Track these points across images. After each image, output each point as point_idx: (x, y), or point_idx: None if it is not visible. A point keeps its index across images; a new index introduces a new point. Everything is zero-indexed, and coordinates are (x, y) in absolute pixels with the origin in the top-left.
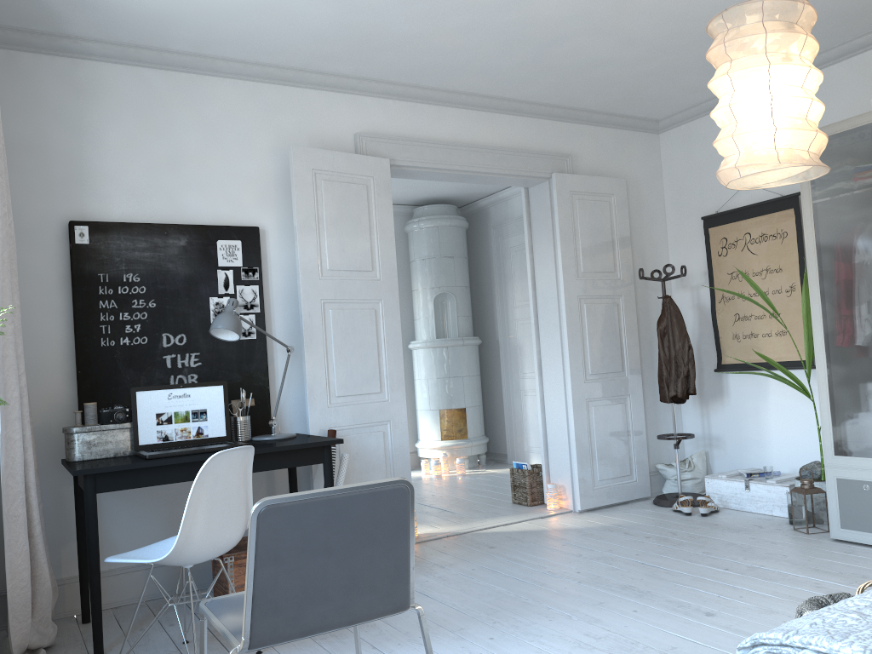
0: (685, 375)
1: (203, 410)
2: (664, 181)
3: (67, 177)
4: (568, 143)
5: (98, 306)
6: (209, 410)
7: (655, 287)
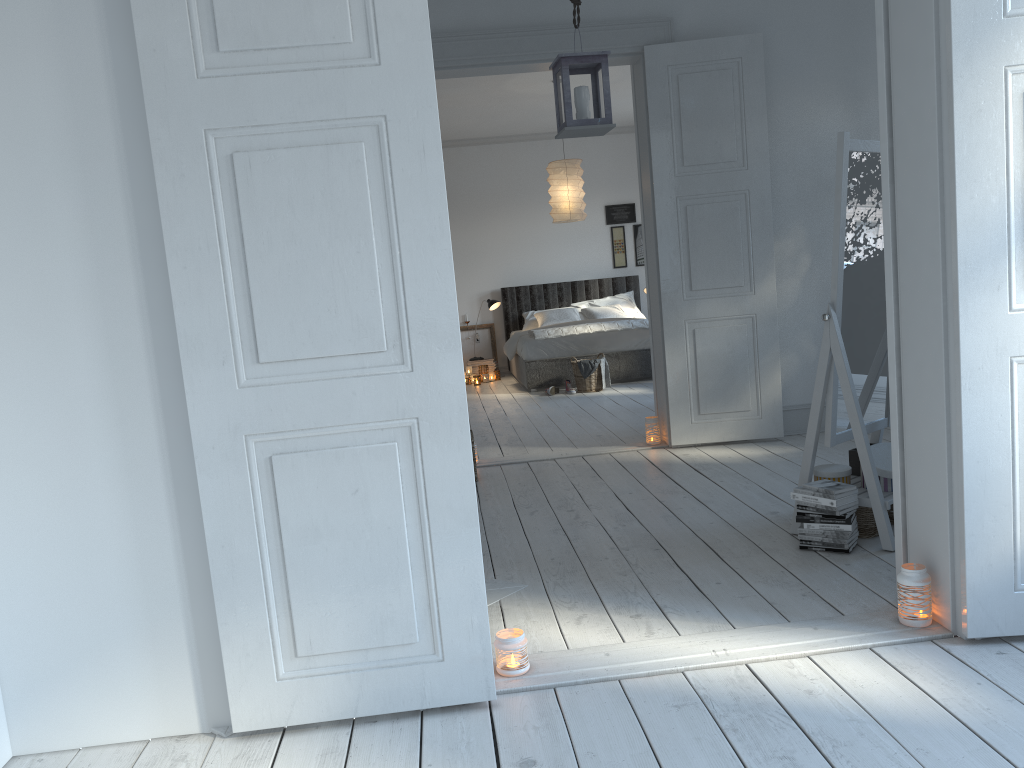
0: None
1: None
2: None
3: None
4: None
5: None
6: None
7: None
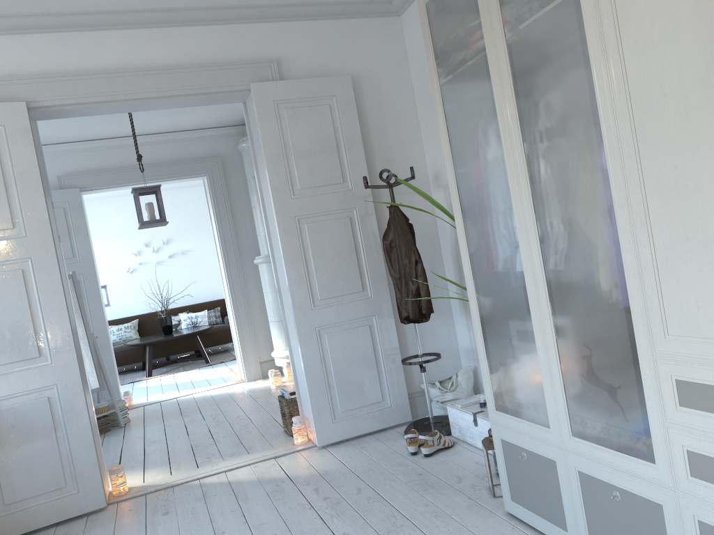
0: (414, 294)
1: None
2: (411, 69)
3: None
4: (274, 46)
5: None
6: None
7: (408, 190)
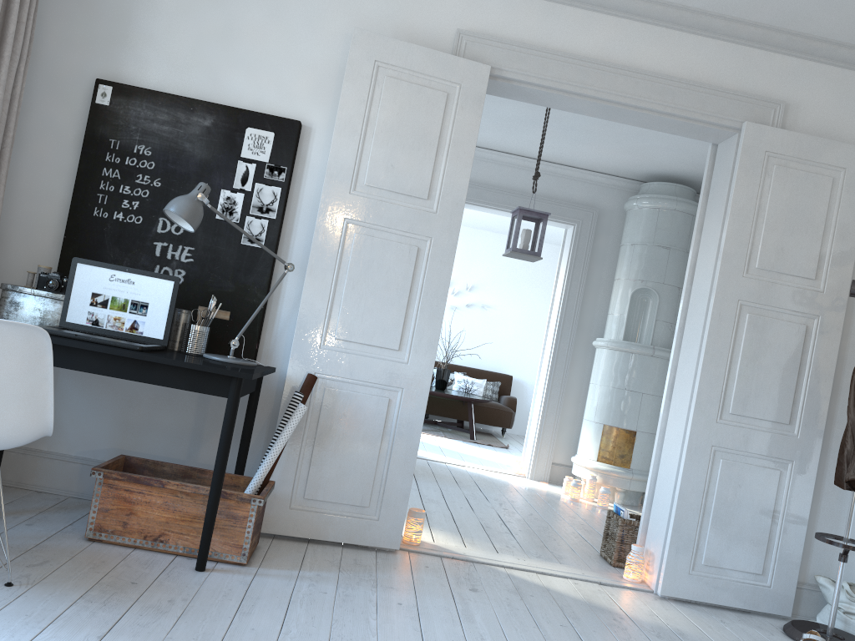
0: None
1: (145, 303)
2: None
3: (111, 34)
4: (787, 86)
5: (101, 173)
6: (152, 305)
7: None
